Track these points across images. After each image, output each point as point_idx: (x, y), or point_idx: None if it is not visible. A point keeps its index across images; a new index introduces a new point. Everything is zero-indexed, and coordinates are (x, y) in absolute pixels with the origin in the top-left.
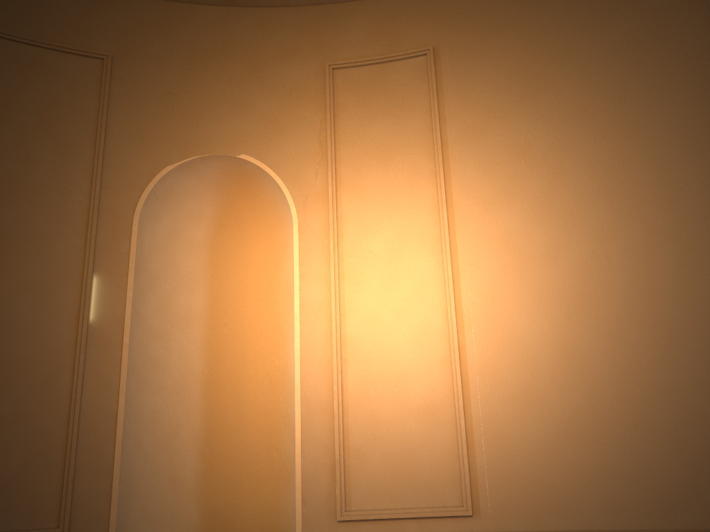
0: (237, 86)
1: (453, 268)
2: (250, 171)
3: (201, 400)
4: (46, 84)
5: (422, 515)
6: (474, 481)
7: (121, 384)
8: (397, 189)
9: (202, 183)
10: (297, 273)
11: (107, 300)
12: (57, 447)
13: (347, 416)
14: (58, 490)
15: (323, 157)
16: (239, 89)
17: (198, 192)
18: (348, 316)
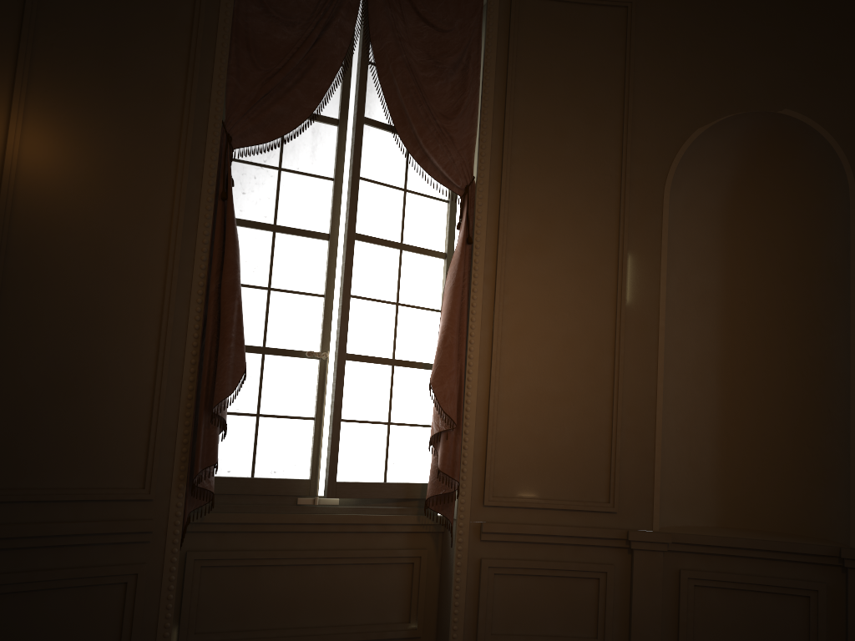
0: (777, 23)
1: None
2: (788, 128)
3: (717, 386)
4: (572, 45)
5: None
6: None
7: (659, 369)
8: None
9: (725, 144)
10: (854, 253)
11: (641, 281)
12: (603, 427)
13: None
14: (606, 467)
15: None
16: (780, 26)
17: (719, 154)
18: None
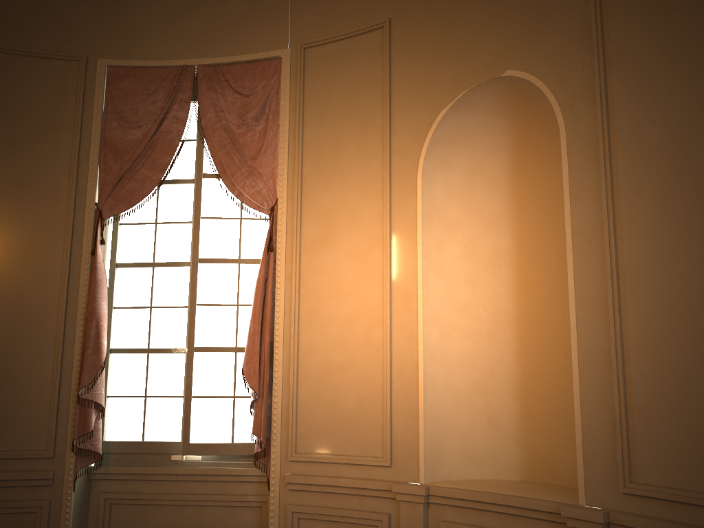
0: None
1: None
2: (523, 85)
3: (514, 342)
4: (345, 73)
5: None
6: None
7: (419, 333)
8: (681, 46)
9: (486, 115)
10: (567, 194)
11: (403, 257)
12: (378, 390)
13: (629, 366)
14: (381, 426)
15: (589, 38)
16: None
17: (486, 125)
18: (625, 239)
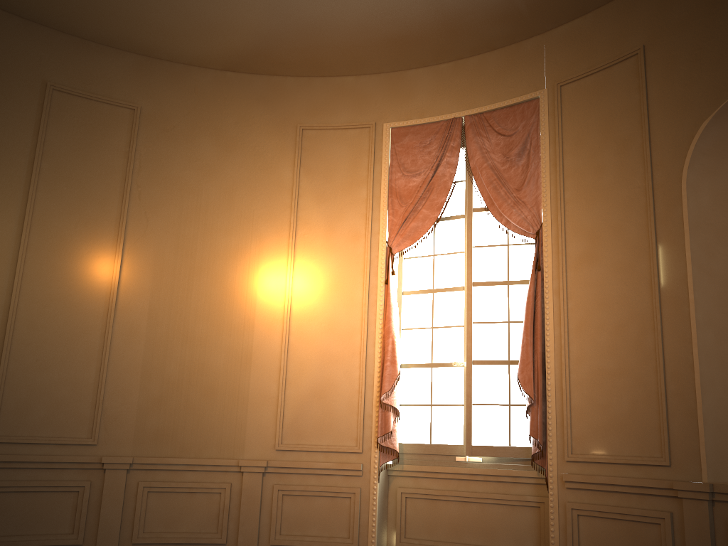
0: None
1: None
2: None
3: None
4: (601, 101)
5: None
6: None
7: (692, 336)
8: None
9: None
10: None
11: (671, 265)
12: (652, 393)
13: None
14: (658, 427)
15: None
16: None
17: None
18: None
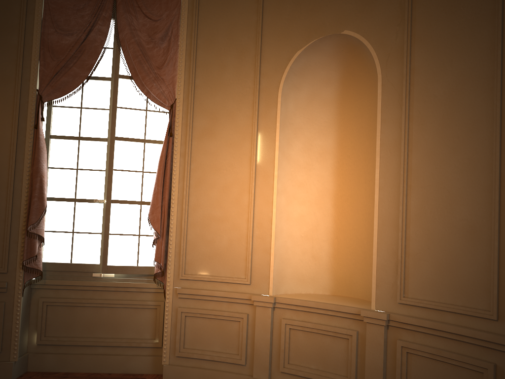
0: None
1: (503, 104)
2: (354, 41)
3: (332, 208)
4: (229, 13)
5: (457, 311)
6: (502, 293)
7: (273, 200)
8: (460, 35)
9: (326, 57)
10: (379, 119)
11: (265, 149)
12: (244, 235)
13: (409, 229)
14: (245, 258)
15: (402, 18)
16: None
17: (325, 64)
18: (414, 152)
